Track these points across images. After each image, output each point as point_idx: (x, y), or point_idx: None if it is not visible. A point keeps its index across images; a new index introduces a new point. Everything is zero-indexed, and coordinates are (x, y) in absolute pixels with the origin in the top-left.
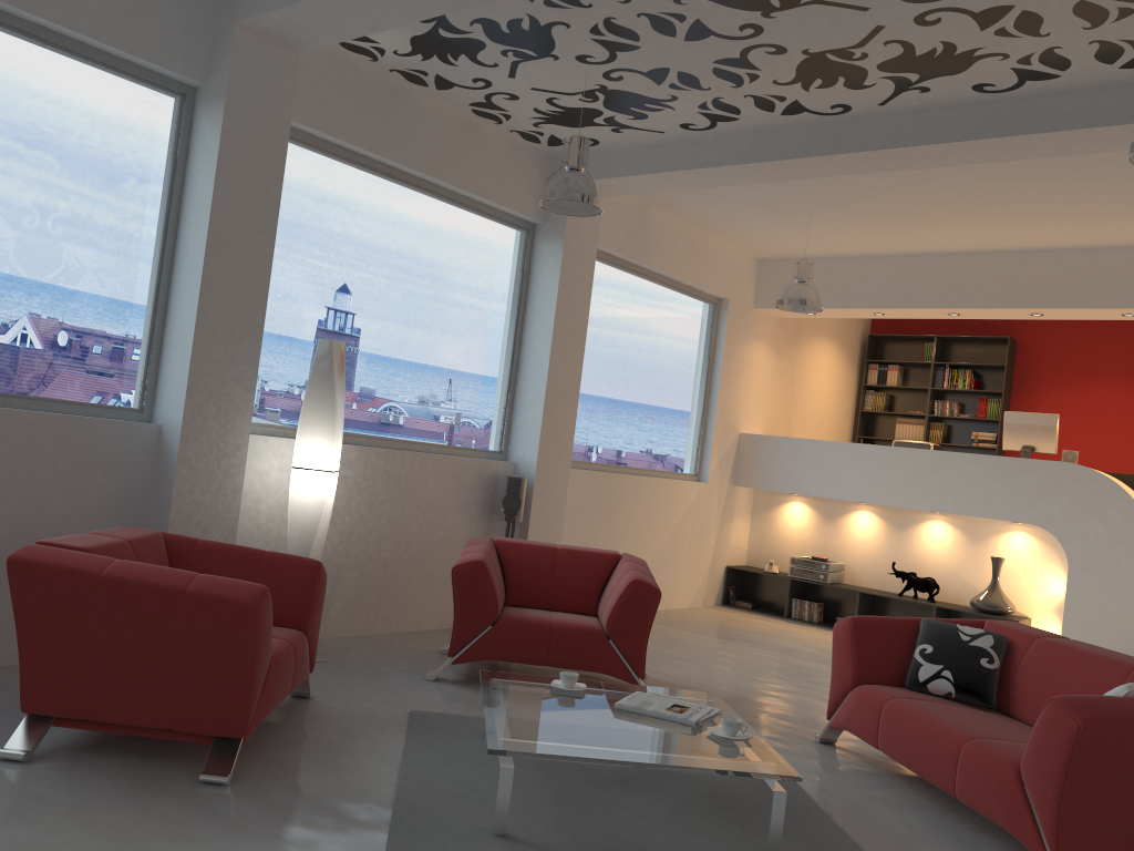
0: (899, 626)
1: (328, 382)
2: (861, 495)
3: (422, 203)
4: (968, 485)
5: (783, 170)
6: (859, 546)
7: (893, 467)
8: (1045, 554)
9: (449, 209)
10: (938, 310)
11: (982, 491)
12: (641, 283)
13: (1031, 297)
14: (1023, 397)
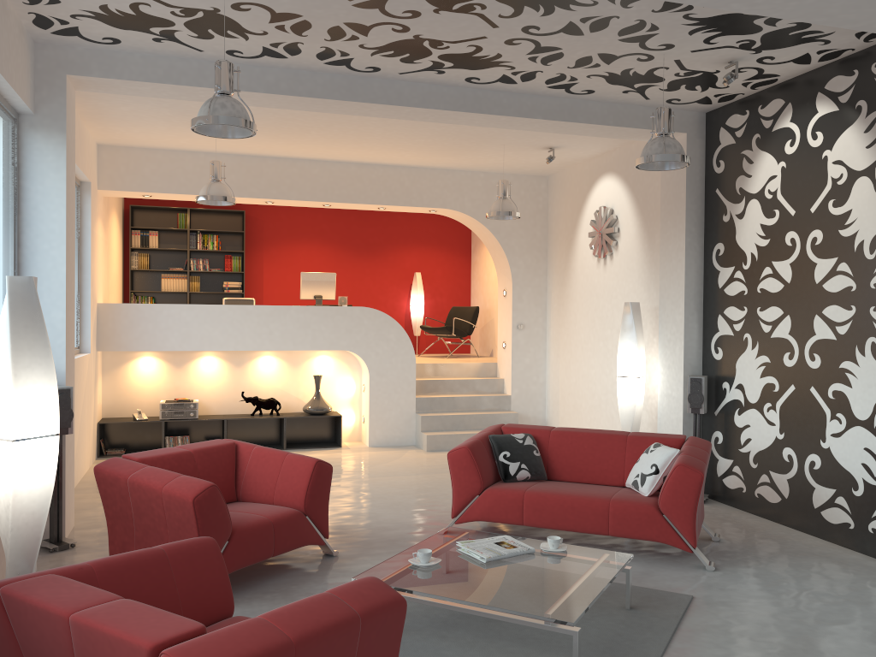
0: (483, 444)
1: (38, 330)
2: (220, 345)
3: None
4: (301, 329)
5: (296, 102)
6: (208, 384)
7: (244, 320)
8: (341, 367)
9: None
10: (263, 200)
11: (311, 331)
12: None
13: (331, 194)
14: (253, 254)
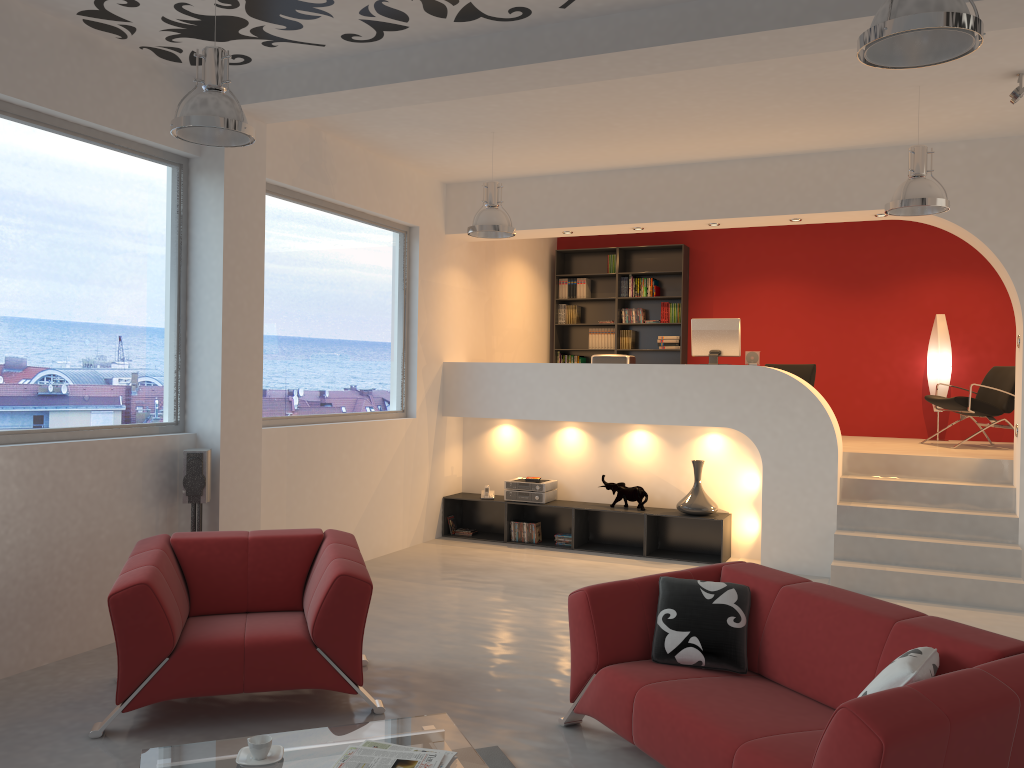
0: (638, 590)
1: None
2: (567, 414)
3: (32, 138)
4: (666, 395)
5: (463, 85)
6: (570, 462)
7: (595, 383)
8: (739, 452)
9: (71, 145)
10: (624, 226)
11: (680, 400)
12: (323, 216)
13: (709, 208)
14: (699, 299)
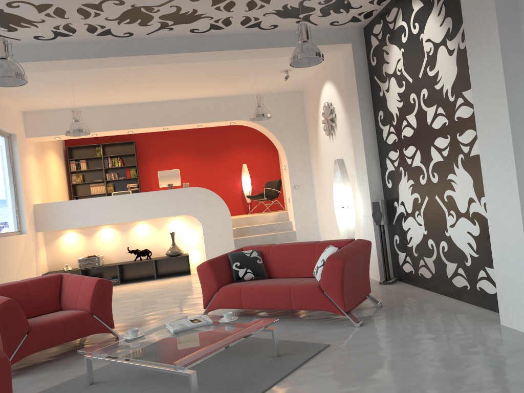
0: (222, 259)
1: None
2: (108, 220)
3: None
4: (156, 205)
5: (91, 63)
6: (108, 245)
7: (121, 204)
8: (188, 226)
9: None
10: (125, 130)
11: (163, 206)
12: None
13: (165, 121)
14: (143, 166)
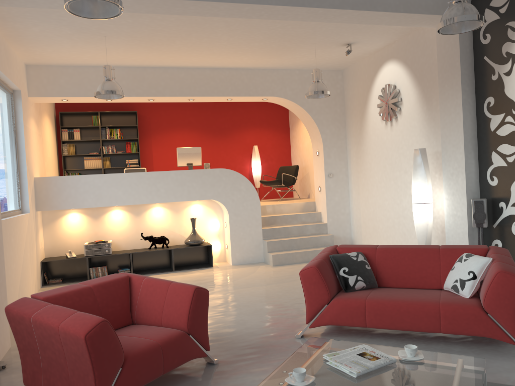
0: (326, 263)
1: None
2: (123, 201)
3: None
4: (179, 186)
5: (160, 6)
6: (117, 229)
7: (139, 183)
8: (209, 212)
9: None
10: (146, 98)
11: (186, 188)
12: None
13: (193, 91)
14: (144, 140)
